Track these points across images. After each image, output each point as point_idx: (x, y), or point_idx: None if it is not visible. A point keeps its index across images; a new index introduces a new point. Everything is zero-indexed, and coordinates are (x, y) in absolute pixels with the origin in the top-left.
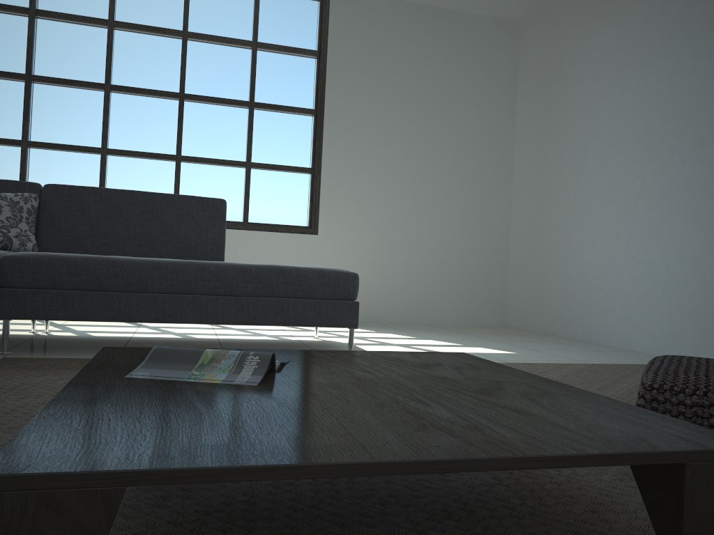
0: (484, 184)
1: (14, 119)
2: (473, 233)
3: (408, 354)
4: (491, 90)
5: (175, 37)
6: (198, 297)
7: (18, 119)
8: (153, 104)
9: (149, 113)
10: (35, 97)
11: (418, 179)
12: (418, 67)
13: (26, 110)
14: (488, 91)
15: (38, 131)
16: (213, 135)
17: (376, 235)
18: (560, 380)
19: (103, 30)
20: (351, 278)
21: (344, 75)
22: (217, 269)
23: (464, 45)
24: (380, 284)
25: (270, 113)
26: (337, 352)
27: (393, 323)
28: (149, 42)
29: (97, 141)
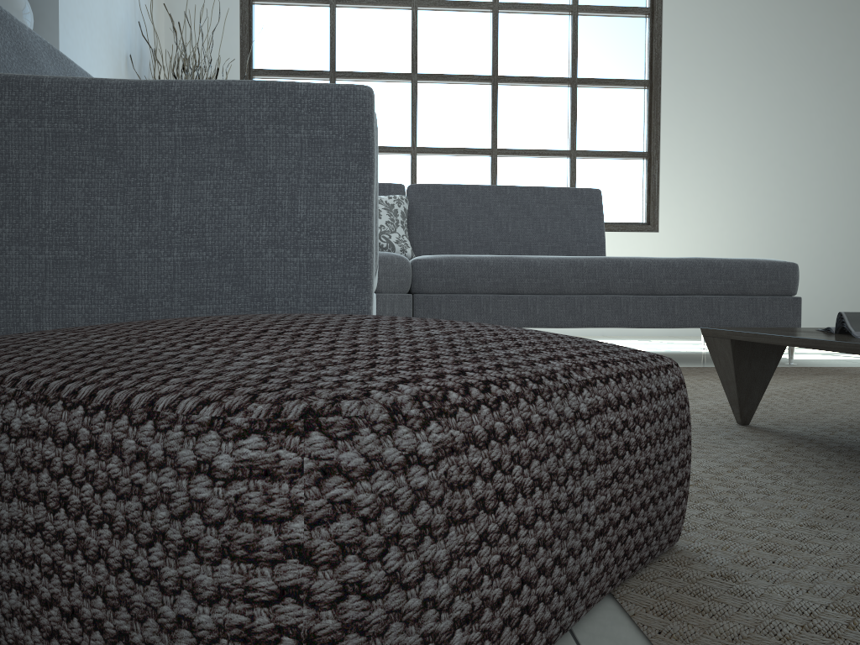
0: None
1: None
2: (855, 219)
3: None
4: None
5: (484, 10)
6: (617, 298)
7: None
8: (463, 92)
9: (459, 102)
10: None
11: (781, 155)
12: (776, 13)
13: None
14: None
15: None
16: (530, 122)
17: (729, 228)
18: None
19: (406, 12)
20: (790, 269)
21: (683, 34)
22: (637, 264)
23: None
24: None
25: (594, 90)
26: None
27: None
28: (456, 20)
29: (406, 140)
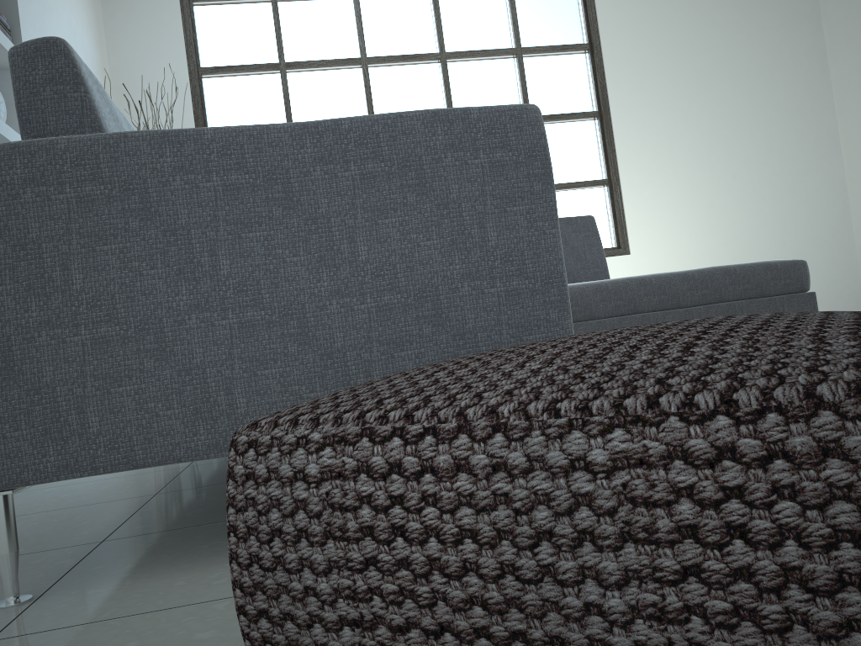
0: (807, 158)
1: None
2: (807, 219)
3: None
4: (793, 46)
5: (432, 61)
6: (646, 315)
7: None
8: None
9: None
10: None
11: (731, 168)
12: (704, 37)
13: None
14: (790, 48)
15: None
16: None
17: (695, 242)
18: None
19: (356, 70)
20: (800, 266)
21: (624, 64)
22: (659, 280)
23: (752, 0)
24: None
25: (548, 126)
26: None
27: None
28: (406, 73)
29: None
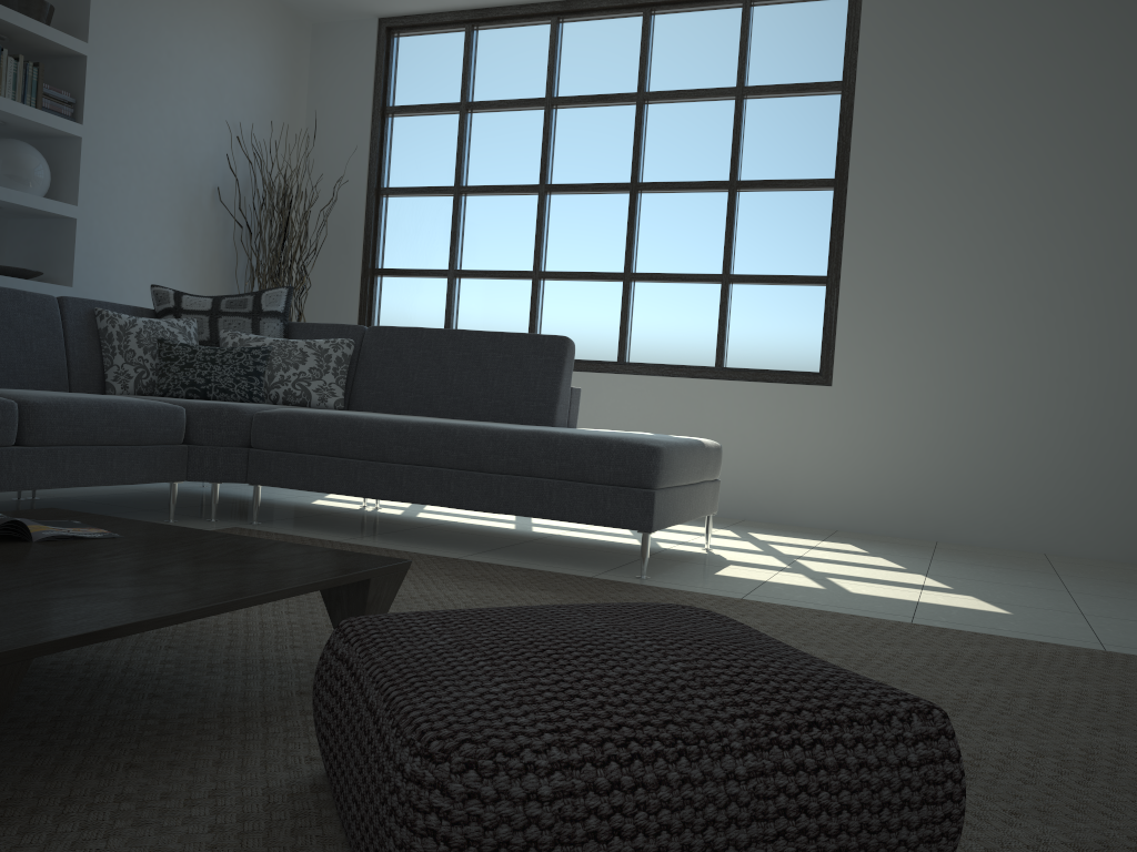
0: None
1: (443, 244)
2: None
3: (306, 551)
4: None
5: (628, 103)
6: (439, 471)
7: (447, 243)
8: (597, 204)
9: (593, 216)
10: (465, 214)
11: (1030, 281)
12: (1033, 73)
13: (454, 231)
14: None
15: (466, 256)
16: (676, 238)
17: (939, 385)
18: (874, 658)
19: (541, 112)
20: (643, 453)
21: (884, 114)
22: (464, 434)
23: None
24: (945, 473)
25: (762, 195)
26: (241, 538)
27: (970, 545)
28: (595, 118)
29: (530, 263)
